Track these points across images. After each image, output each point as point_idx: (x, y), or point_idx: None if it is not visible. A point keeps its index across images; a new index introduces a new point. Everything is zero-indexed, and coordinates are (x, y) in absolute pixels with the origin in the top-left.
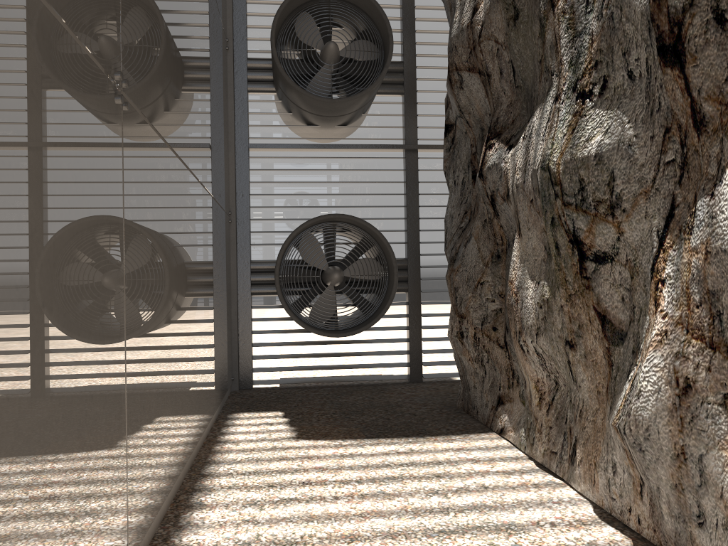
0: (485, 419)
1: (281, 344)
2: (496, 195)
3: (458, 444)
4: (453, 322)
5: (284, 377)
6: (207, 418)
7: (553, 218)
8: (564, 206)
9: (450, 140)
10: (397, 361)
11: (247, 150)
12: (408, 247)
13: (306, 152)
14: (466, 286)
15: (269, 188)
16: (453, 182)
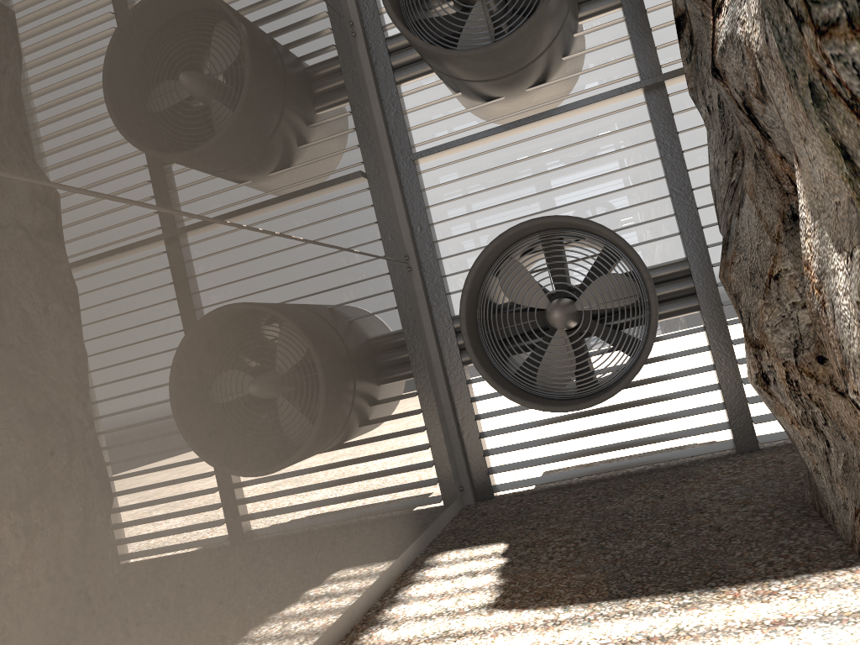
0: (849, 533)
1: (520, 427)
2: (750, 99)
3: (779, 608)
4: (748, 357)
5: (537, 473)
6: (354, 586)
7: (812, 85)
8: (822, 37)
9: (687, 41)
10: (708, 422)
11: (413, 164)
12: (684, 240)
13: (496, 141)
14: (750, 289)
15: (457, 208)
16: (707, 109)
